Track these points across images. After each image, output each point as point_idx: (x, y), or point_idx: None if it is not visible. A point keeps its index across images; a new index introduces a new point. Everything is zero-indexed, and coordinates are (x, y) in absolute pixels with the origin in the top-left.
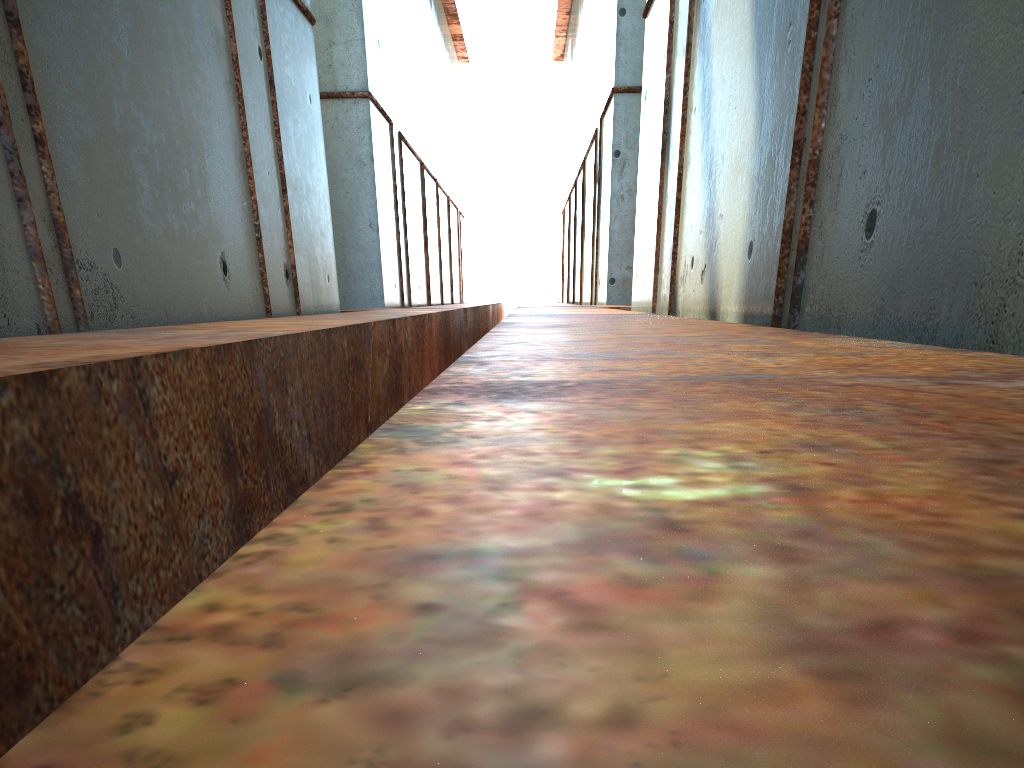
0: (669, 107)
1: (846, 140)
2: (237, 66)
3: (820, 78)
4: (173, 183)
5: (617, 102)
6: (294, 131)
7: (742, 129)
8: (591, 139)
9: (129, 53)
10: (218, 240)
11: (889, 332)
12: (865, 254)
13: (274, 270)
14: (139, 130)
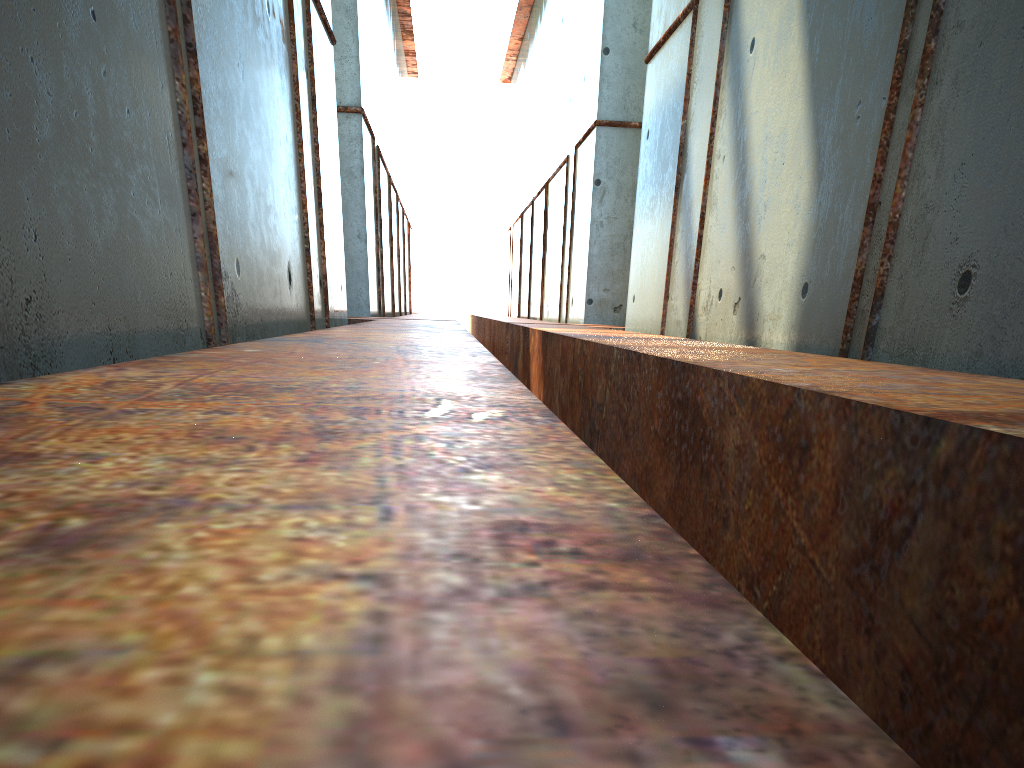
0: (684, 150)
1: (933, 210)
2: (297, 87)
3: (903, 155)
4: (264, 197)
5: (599, 134)
6: (324, 147)
7: (793, 183)
8: (560, 164)
9: (243, 77)
10: (286, 251)
11: (987, 372)
12: (957, 306)
13: (314, 279)
14: (248, 148)
